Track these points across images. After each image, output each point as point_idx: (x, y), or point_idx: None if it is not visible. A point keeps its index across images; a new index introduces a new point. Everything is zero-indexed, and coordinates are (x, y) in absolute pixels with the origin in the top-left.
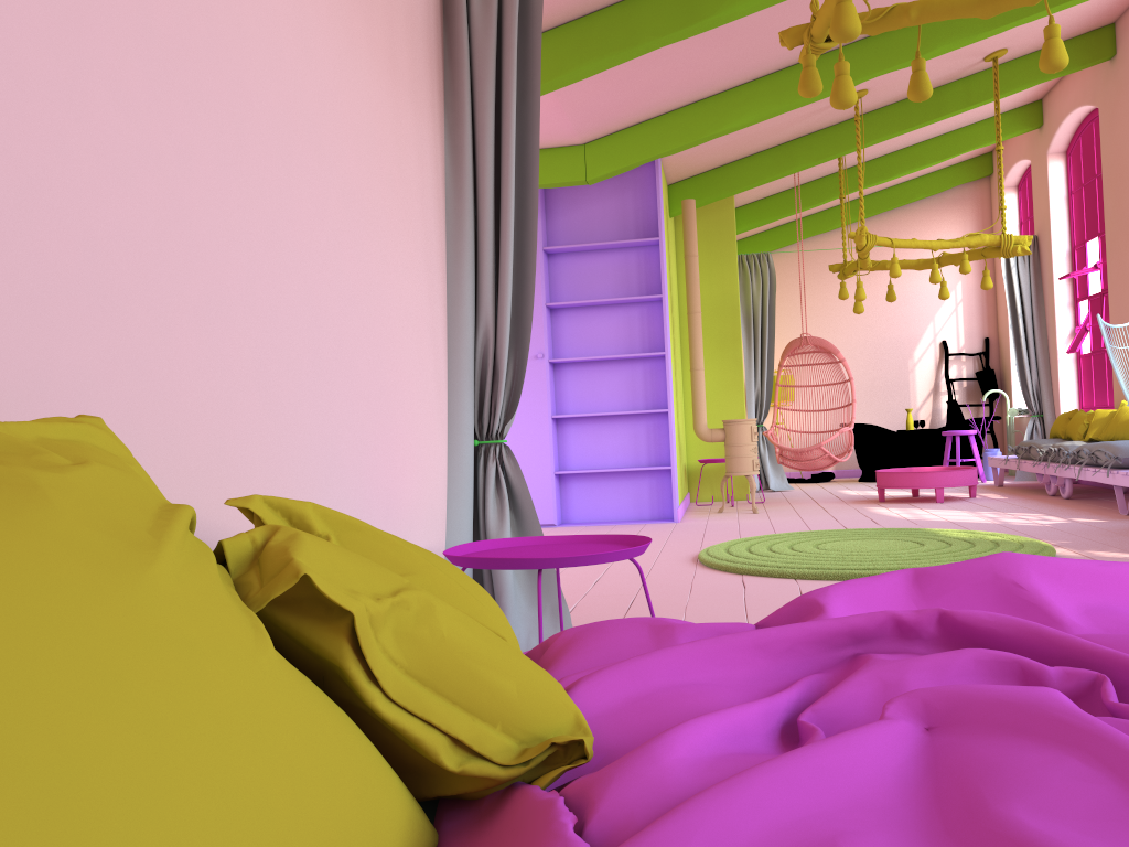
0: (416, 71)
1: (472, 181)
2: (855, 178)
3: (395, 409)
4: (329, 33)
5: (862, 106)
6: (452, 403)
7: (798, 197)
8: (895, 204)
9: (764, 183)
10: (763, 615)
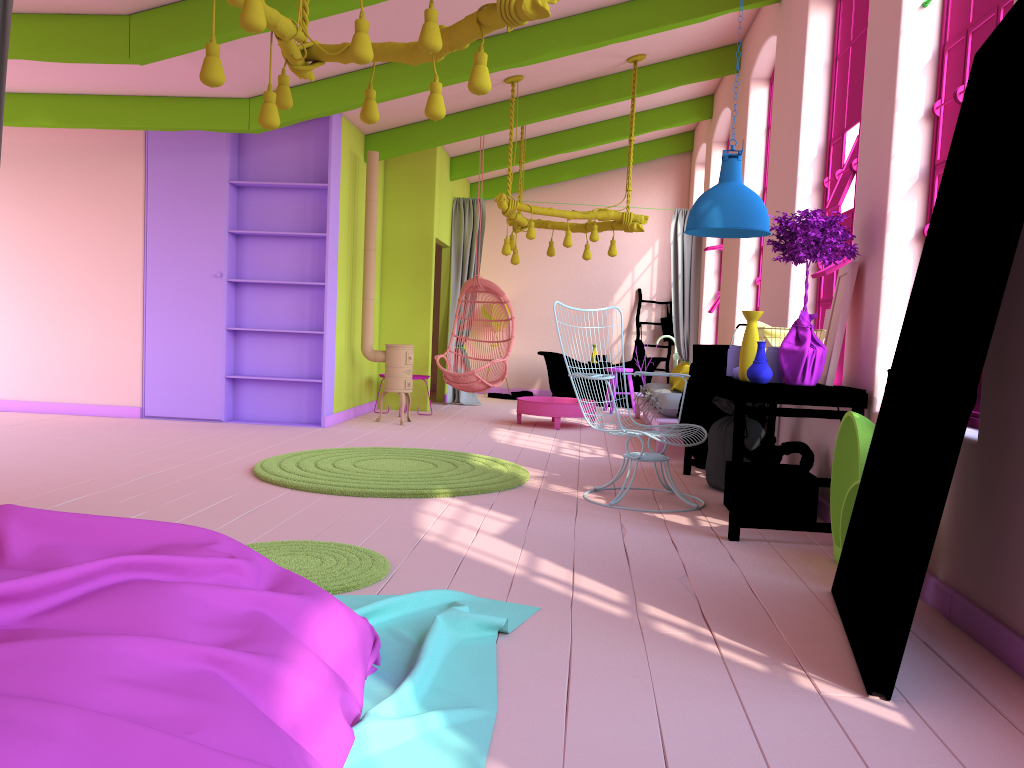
0: None
1: None
2: (555, 143)
3: None
4: None
5: (527, 87)
6: None
7: (506, 154)
8: (610, 166)
9: (448, 143)
10: (198, 518)
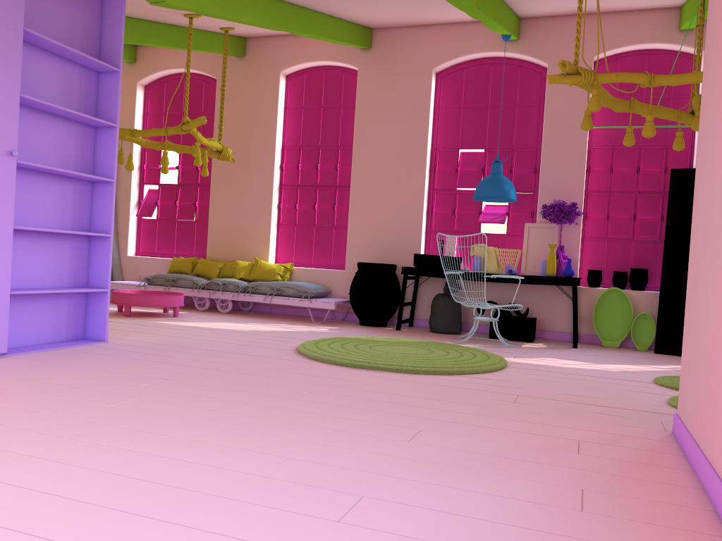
0: None
1: None
2: None
3: None
4: None
5: (167, 19)
6: None
7: None
8: None
9: None
10: (607, 392)
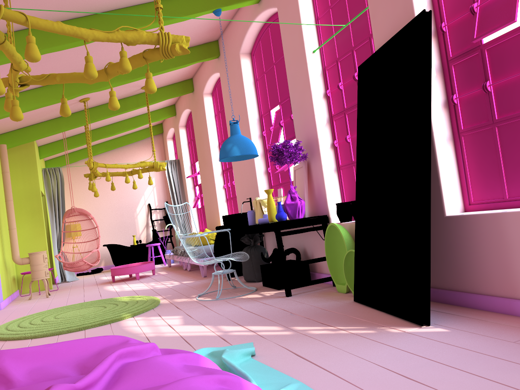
0: None
1: None
2: (98, 133)
3: None
4: None
5: (90, 104)
6: None
7: (72, 142)
8: (123, 144)
9: (46, 136)
10: None
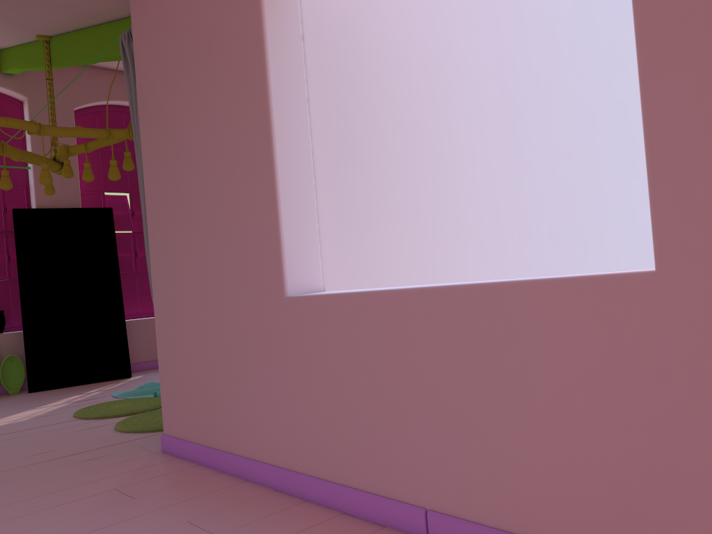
0: None
1: None
2: None
3: None
4: None
5: None
6: None
7: None
8: None
9: None
10: (57, 440)
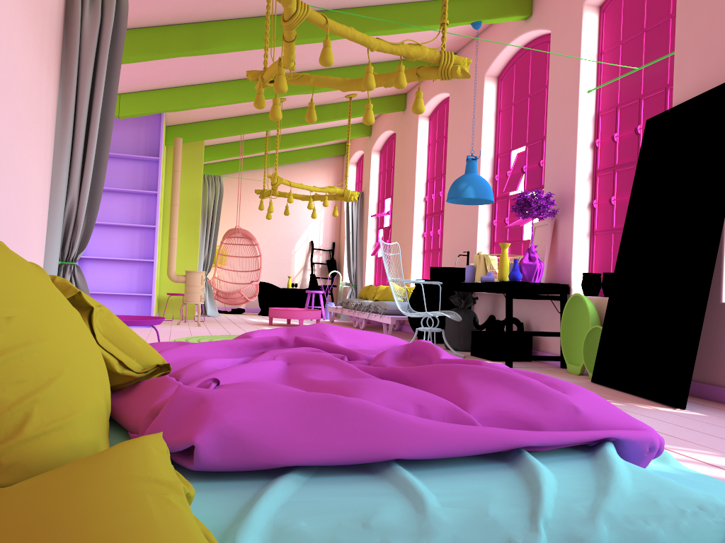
0: (50, 52)
1: (73, 117)
2: (274, 142)
3: (25, 237)
4: (19, 34)
5: (282, 106)
6: (49, 238)
7: (241, 147)
8: (294, 161)
9: (224, 137)
10: None
